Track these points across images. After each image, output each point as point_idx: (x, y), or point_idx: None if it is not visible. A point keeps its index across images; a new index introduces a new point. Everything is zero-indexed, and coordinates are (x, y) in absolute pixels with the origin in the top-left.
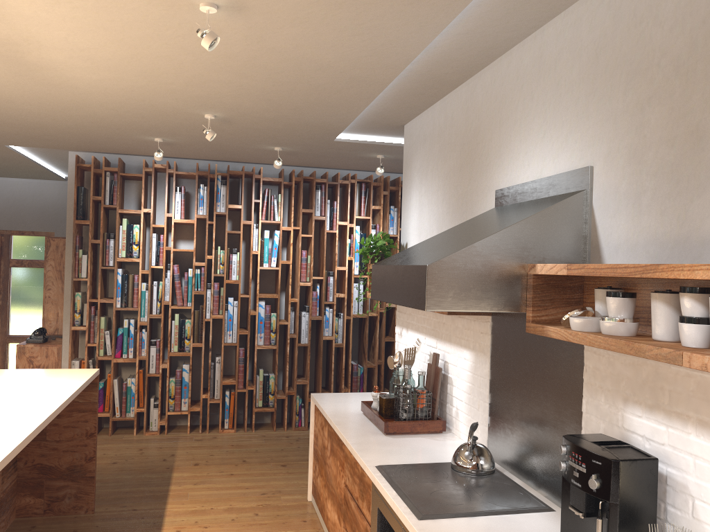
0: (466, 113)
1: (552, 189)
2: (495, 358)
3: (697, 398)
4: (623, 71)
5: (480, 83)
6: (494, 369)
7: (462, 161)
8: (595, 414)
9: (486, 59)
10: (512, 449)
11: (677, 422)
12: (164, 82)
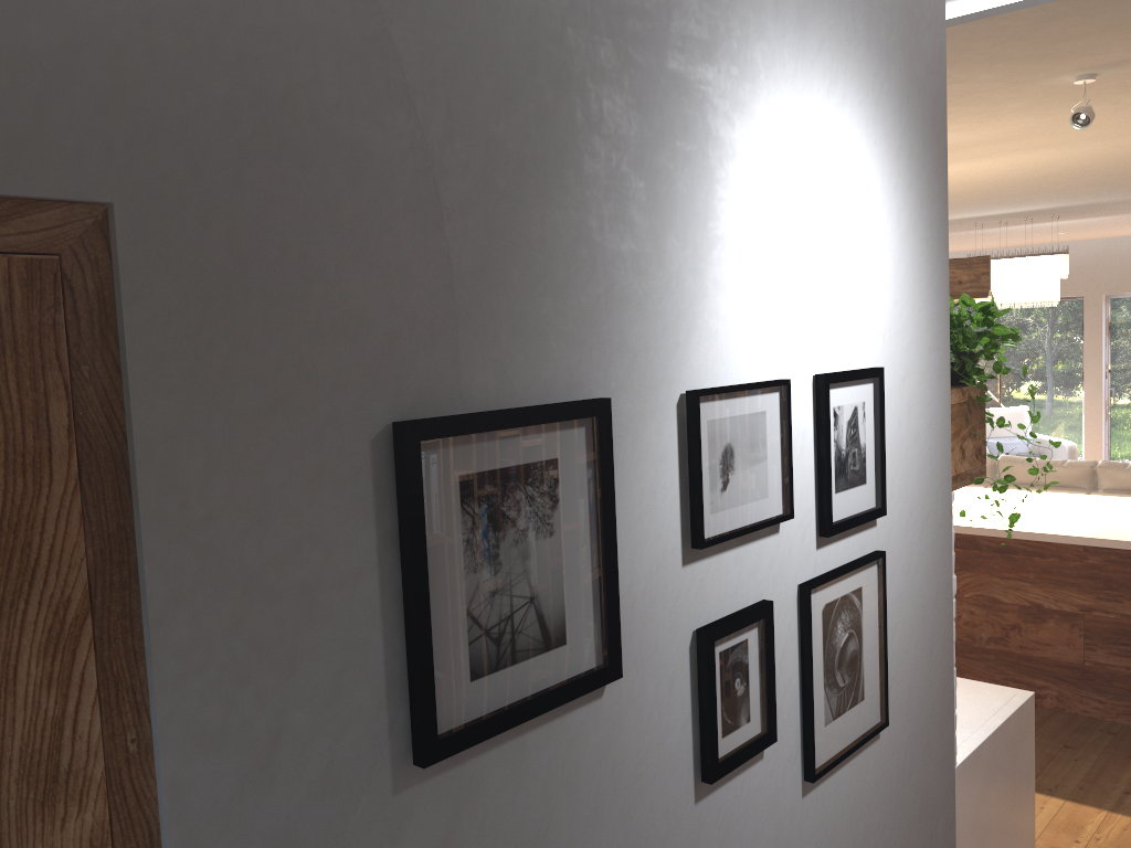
0: None
1: None
2: None
3: None
4: None
5: None
6: None
7: None
8: None
9: None
10: None
11: None
12: None
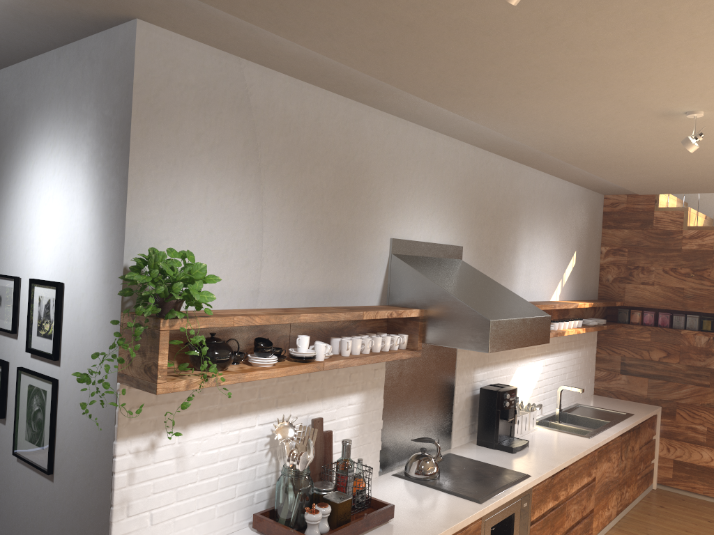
0: (347, 137)
1: (442, 253)
2: (389, 385)
3: (495, 354)
4: (475, 202)
5: (369, 119)
6: (388, 395)
7: (337, 186)
8: (461, 383)
9: (397, 113)
10: (406, 446)
11: (490, 367)
12: (709, 10)
